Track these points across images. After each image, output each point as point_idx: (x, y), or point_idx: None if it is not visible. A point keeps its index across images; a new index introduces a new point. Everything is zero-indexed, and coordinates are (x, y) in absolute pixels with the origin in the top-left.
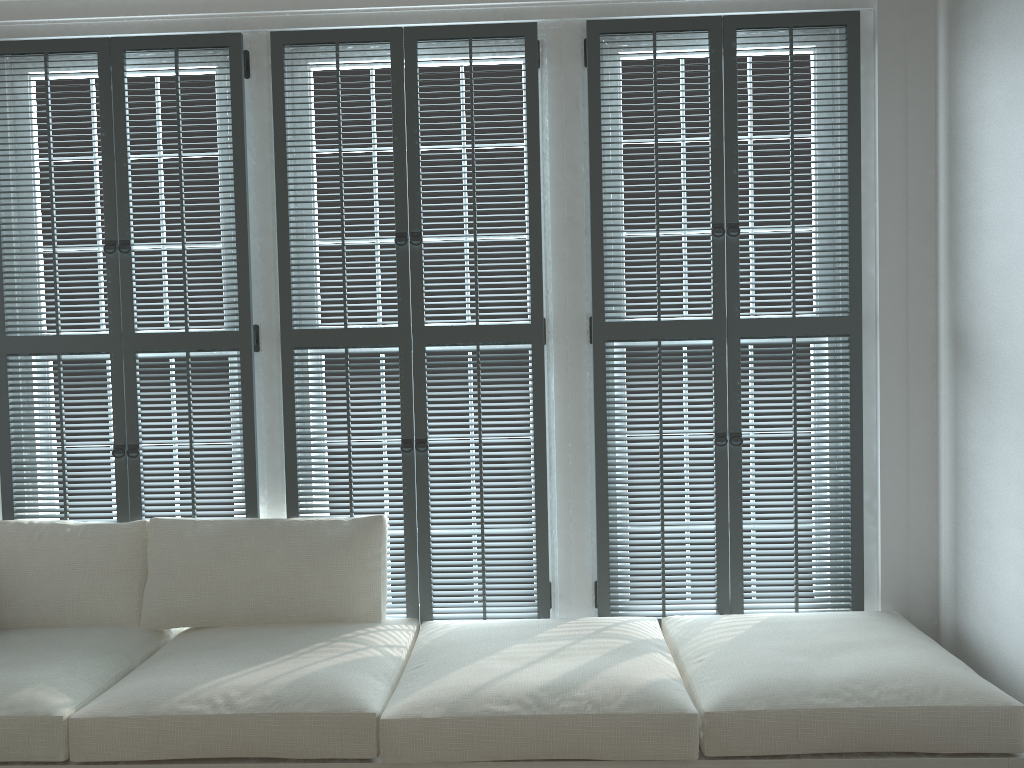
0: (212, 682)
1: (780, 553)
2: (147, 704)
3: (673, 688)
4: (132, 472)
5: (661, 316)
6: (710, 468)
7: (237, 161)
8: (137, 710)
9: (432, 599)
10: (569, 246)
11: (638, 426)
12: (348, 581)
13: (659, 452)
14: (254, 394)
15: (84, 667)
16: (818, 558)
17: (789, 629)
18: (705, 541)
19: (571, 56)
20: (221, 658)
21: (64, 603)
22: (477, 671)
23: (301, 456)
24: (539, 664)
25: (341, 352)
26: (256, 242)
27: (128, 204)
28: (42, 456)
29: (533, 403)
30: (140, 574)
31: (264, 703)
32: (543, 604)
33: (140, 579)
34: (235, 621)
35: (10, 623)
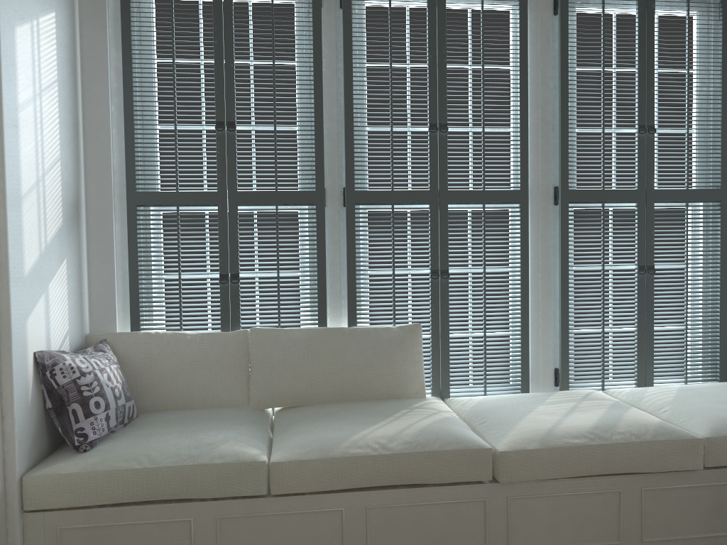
0: (358, 435)
1: (676, 345)
2: (323, 450)
3: (673, 425)
4: (233, 294)
5: (604, 186)
6: (634, 289)
7: (316, 67)
8: (318, 454)
9: (449, 383)
10: (541, 137)
11: (588, 261)
12: (403, 369)
13: (602, 278)
14: (325, 237)
15: (246, 431)
16: (699, 348)
17: (703, 392)
18: (630, 338)
19: (545, 7)
20: (342, 422)
21: (193, 391)
22: (536, 421)
23: (358, 282)
24: (572, 415)
25: (388, 207)
26: (324, 127)
27: (234, 95)
28: (163, 283)
29: (520, 245)
30: (246, 369)
31: (409, 446)
32: (525, 384)
33: (246, 372)
34: (322, 400)
35: (149, 407)
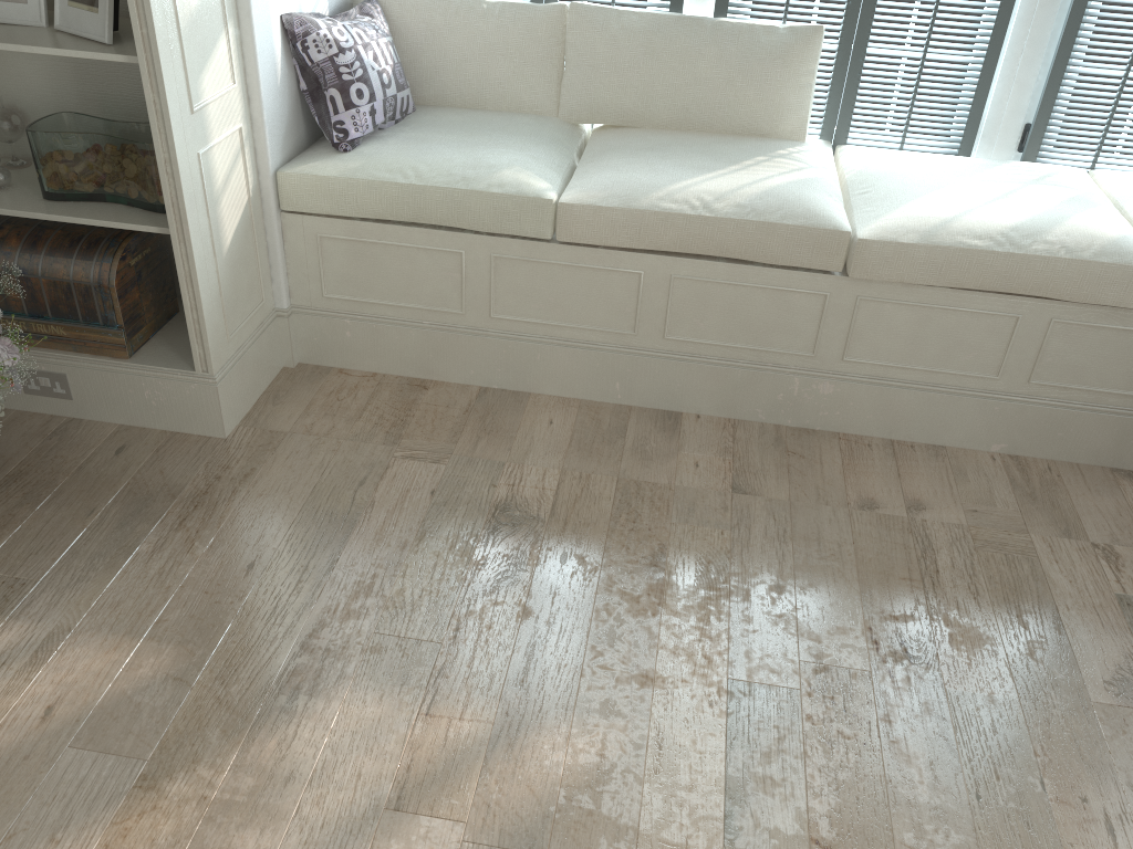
0: (679, 185)
1: None
2: (627, 198)
3: None
4: None
5: None
6: None
7: None
8: (620, 203)
9: (850, 124)
10: None
11: None
12: (779, 96)
13: None
14: None
15: (540, 155)
16: None
17: None
18: None
19: None
20: (669, 161)
21: (485, 86)
22: (936, 204)
23: None
24: (996, 205)
25: None
26: None
27: None
28: None
29: None
30: (558, 64)
31: (740, 211)
32: (967, 142)
33: (558, 69)
34: (656, 124)
35: (430, 101)
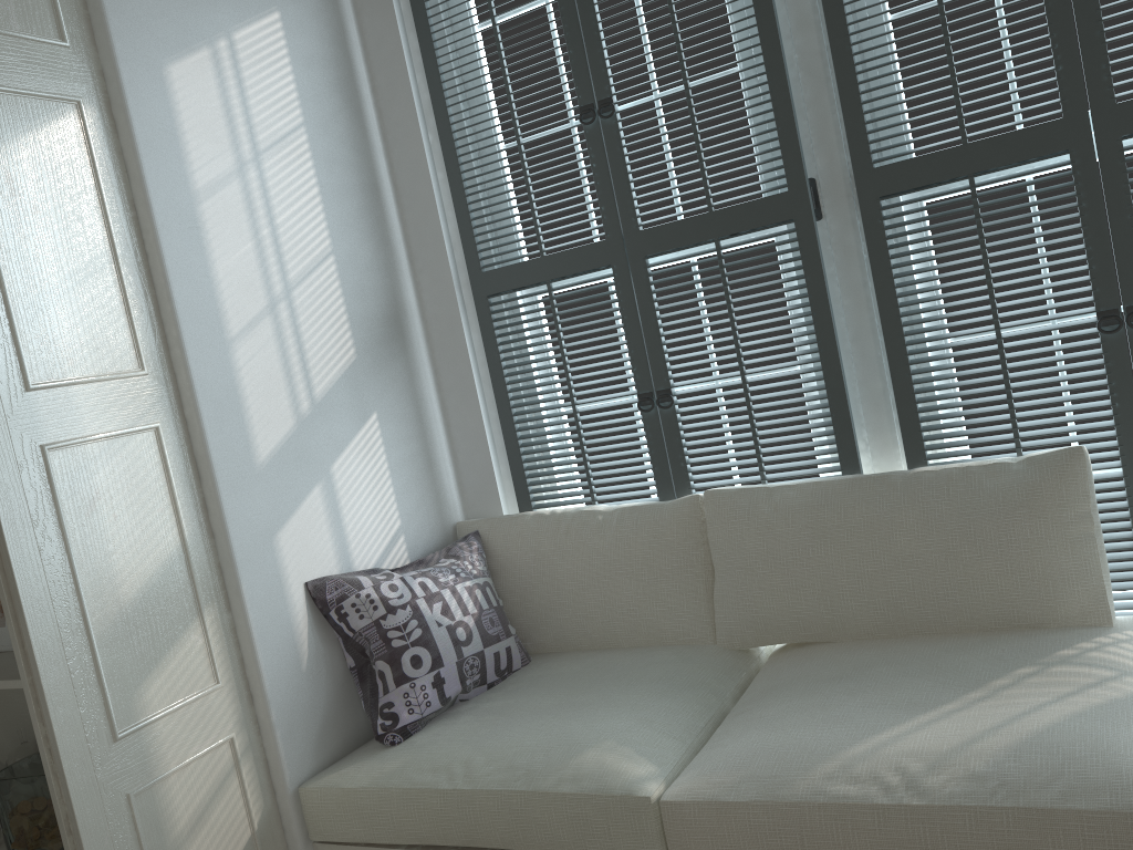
0: (866, 743)
1: None
2: (772, 781)
3: None
4: (668, 429)
5: None
6: None
7: None
8: (759, 791)
9: None
10: None
11: None
12: (1040, 561)
13: None
14: (826, 285)
15: (660, 713)
16: None
17: None
18: None
19: None
20: (861, 698)
21: (612, 617)
22: None
23: (916, 369)
24: None
25: (961, 187)
26: (791, 49)
27: (600, 45)
28: (551, 424)
29: None
30: (704, 571)
31: (977, 787)
32: None
33: (705, 578)
34: (856, 633)
35: (551, 646)
